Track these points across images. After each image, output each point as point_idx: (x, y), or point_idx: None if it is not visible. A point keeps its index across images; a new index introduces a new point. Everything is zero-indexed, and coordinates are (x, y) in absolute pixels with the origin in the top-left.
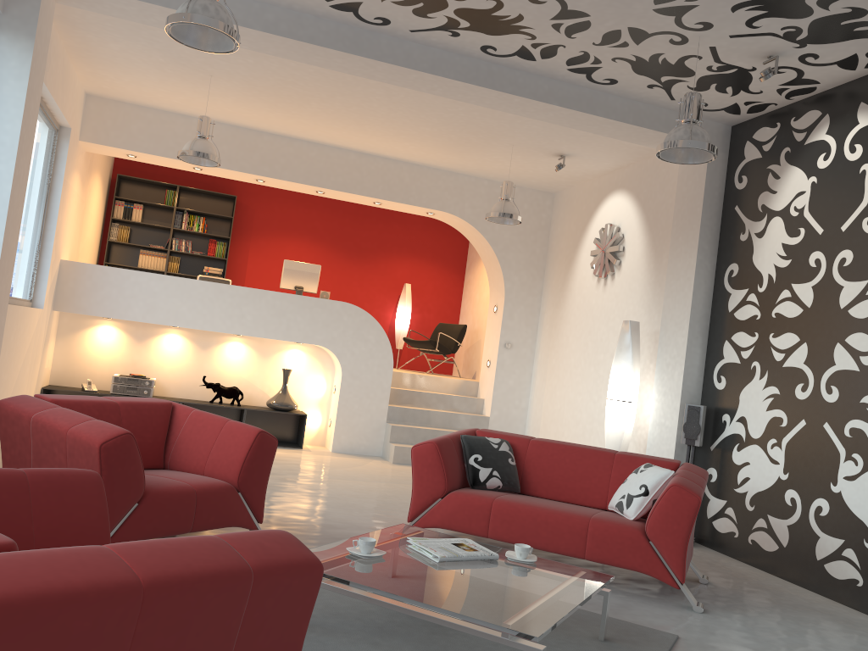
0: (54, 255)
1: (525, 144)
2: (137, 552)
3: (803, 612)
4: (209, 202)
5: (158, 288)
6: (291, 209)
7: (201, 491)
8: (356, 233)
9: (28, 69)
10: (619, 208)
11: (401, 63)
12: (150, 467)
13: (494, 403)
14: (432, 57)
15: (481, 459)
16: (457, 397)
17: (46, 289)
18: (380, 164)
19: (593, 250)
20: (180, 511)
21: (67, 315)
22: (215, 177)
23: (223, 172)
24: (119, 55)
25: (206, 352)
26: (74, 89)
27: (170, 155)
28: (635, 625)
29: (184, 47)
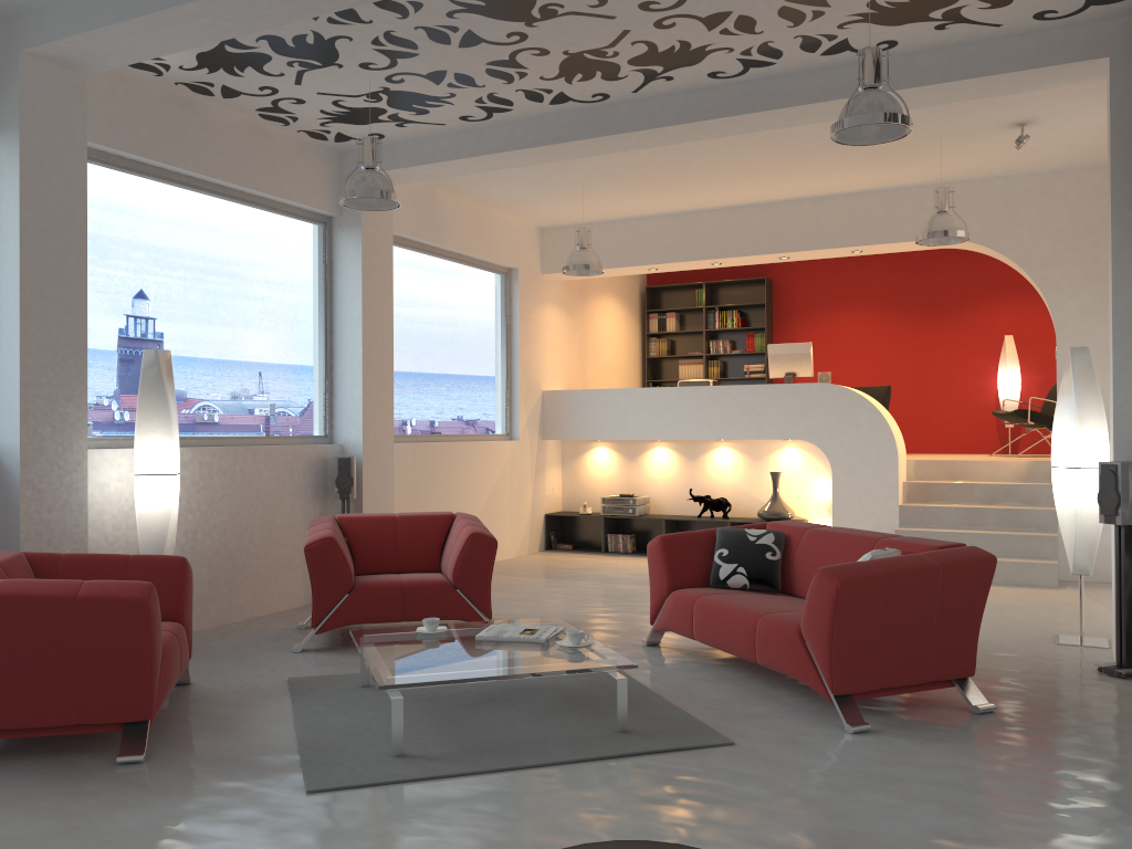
0: (525, 388)
1: (952, 130)
2: (11, 582)
3: (1054, 756)
4: (744, 291)
5: (625, 403)
6: (837, 275)
7: (409, 586)
8: (927, 284)
9: (360, 252)
10: None
11: (644, 127)
12: (425, 570)
13: None
14: (676, 105)
15: (727, 554)
16: (1011, 485)
17: (519, 421)
18: (841, 204)
19: None
20: (386, 602)
21: (567, 442)
22: None
23: (675, 266)
24: (507, 195)
25: (694, 462)
26: (509, 232)
27: (618, 264)
28: (703, 729)
29: (529, 172)
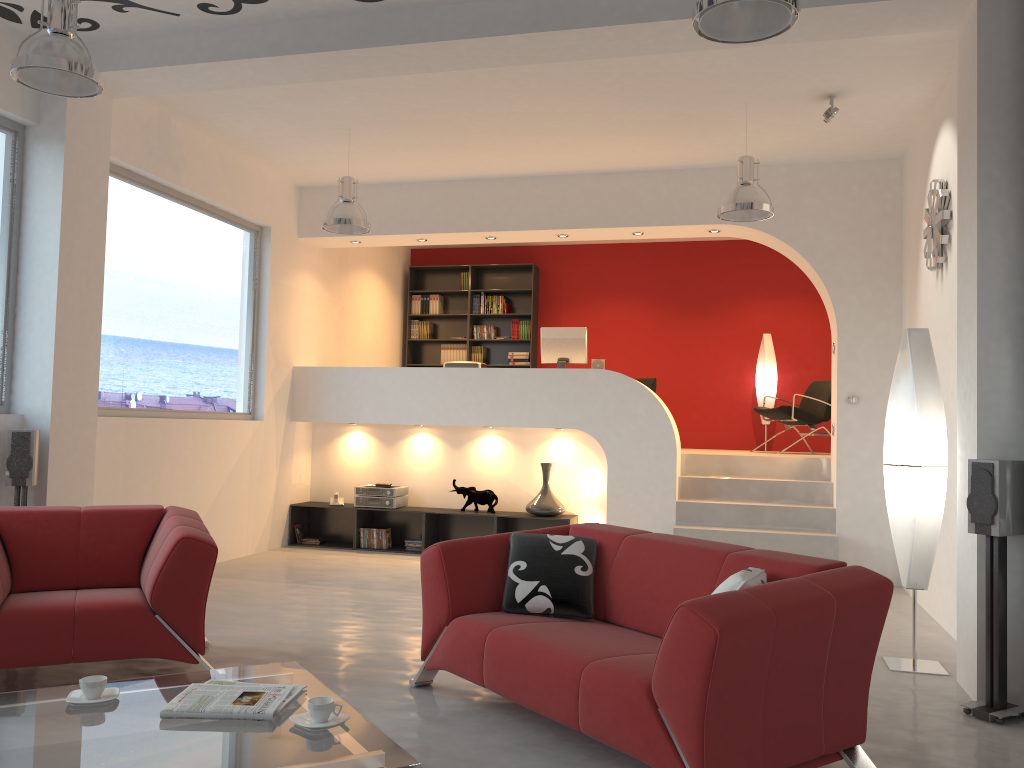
0: (274, 362)
1: (760, 96)
2: None
3: None
4: (510, 277)
5: (386, 383)
6: (604, 266)
7: (83, 612)
8: (690, 280)
9: (61, 172)
10: (945, 152)
11: (431, 38)
12: (118, 585)
13: (841, 488)
14: (472, 15)
15: (525, 568)
16: (788, 482)
17: (264, 399)
18: (625, 181)
19: (924, 229)
20: (46, 636)
21: (319, 425)
22: (514, 247)
23: (447, 237)
24: (261, 136)
25: (459, 451)
26: (263, 185)
27: (384, 231)
28: None
29: (287, 105)
